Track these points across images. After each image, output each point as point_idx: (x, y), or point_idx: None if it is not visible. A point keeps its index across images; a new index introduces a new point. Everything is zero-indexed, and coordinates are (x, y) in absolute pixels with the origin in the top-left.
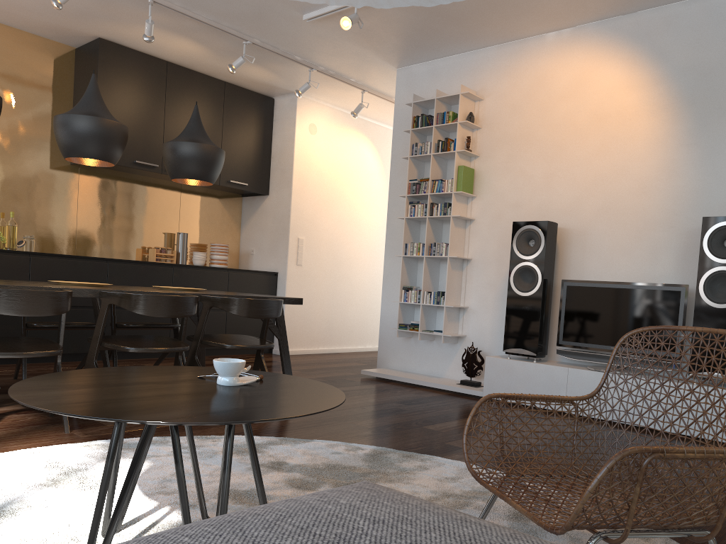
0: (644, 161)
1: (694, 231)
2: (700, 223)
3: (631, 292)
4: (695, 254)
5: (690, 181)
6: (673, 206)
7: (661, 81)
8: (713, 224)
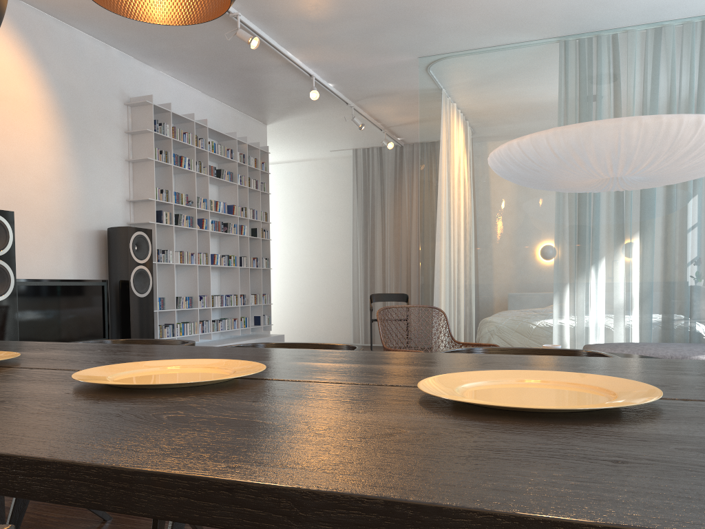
0: (41, 159)
1: (82, 233)
2: (85, 226)
3: (73, 288)
4: (84, 253)
5: (76, 189)
6: (66, 208)
7: (47, 86)
8: (134, 233)
